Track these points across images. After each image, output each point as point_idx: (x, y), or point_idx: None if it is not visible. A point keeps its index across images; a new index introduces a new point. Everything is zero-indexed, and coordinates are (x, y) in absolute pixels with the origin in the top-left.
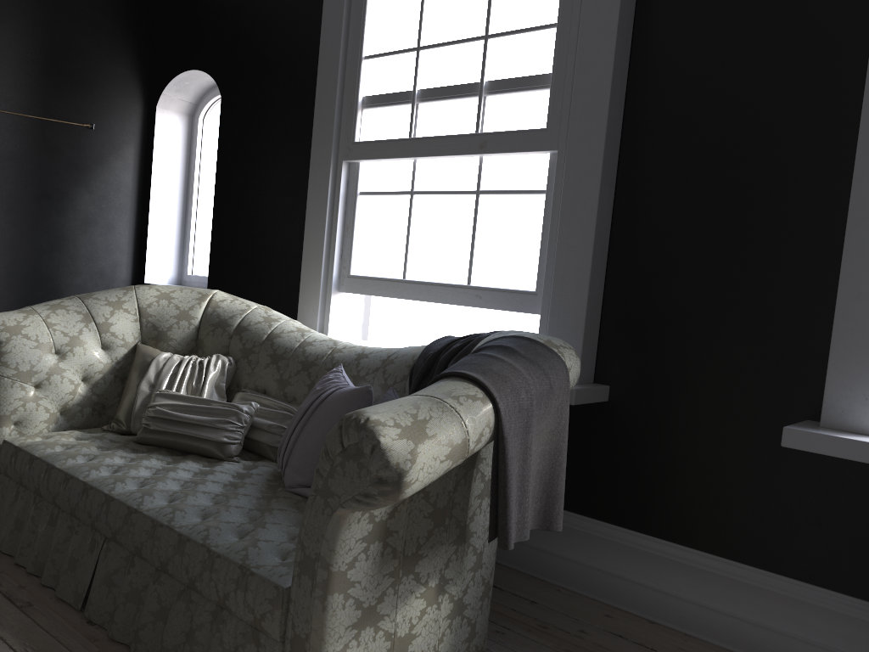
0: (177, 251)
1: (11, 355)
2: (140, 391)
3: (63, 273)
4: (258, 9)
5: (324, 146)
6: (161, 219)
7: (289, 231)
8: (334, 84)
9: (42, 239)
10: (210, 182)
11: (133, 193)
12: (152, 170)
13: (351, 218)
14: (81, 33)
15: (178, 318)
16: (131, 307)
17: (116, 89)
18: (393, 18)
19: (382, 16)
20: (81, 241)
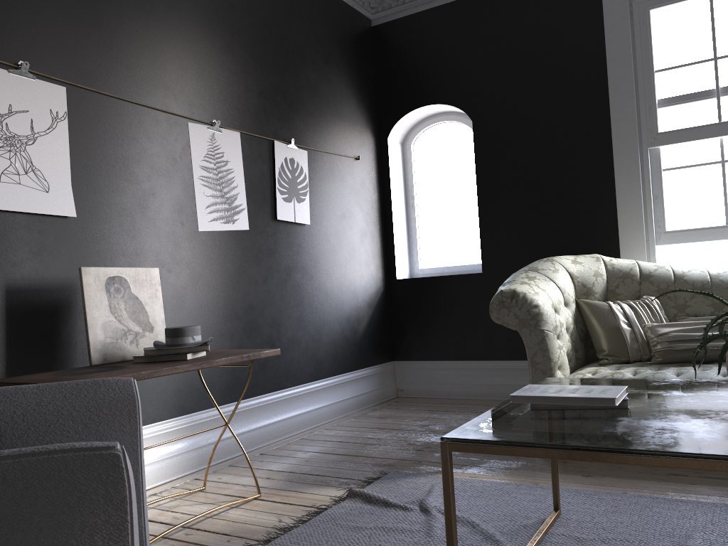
0: (407, 251)
1: (546, 314)
2: (624, 329)
3: (356, 278)
4: (506, 51)
5: (628, 139)
6: (398, 227)
7: (578, 210)
8: (631, 93)
9: (345, 251)
10: (431, 192)
11: (379, 209)
12: (390, 188)
13: (659, 189)
14: (346, 85)
15: (595, 276)
16: (565, 273)
17: (364, 127)
18: (681, 40)
19: (668, 40)
20: (361, 250)
